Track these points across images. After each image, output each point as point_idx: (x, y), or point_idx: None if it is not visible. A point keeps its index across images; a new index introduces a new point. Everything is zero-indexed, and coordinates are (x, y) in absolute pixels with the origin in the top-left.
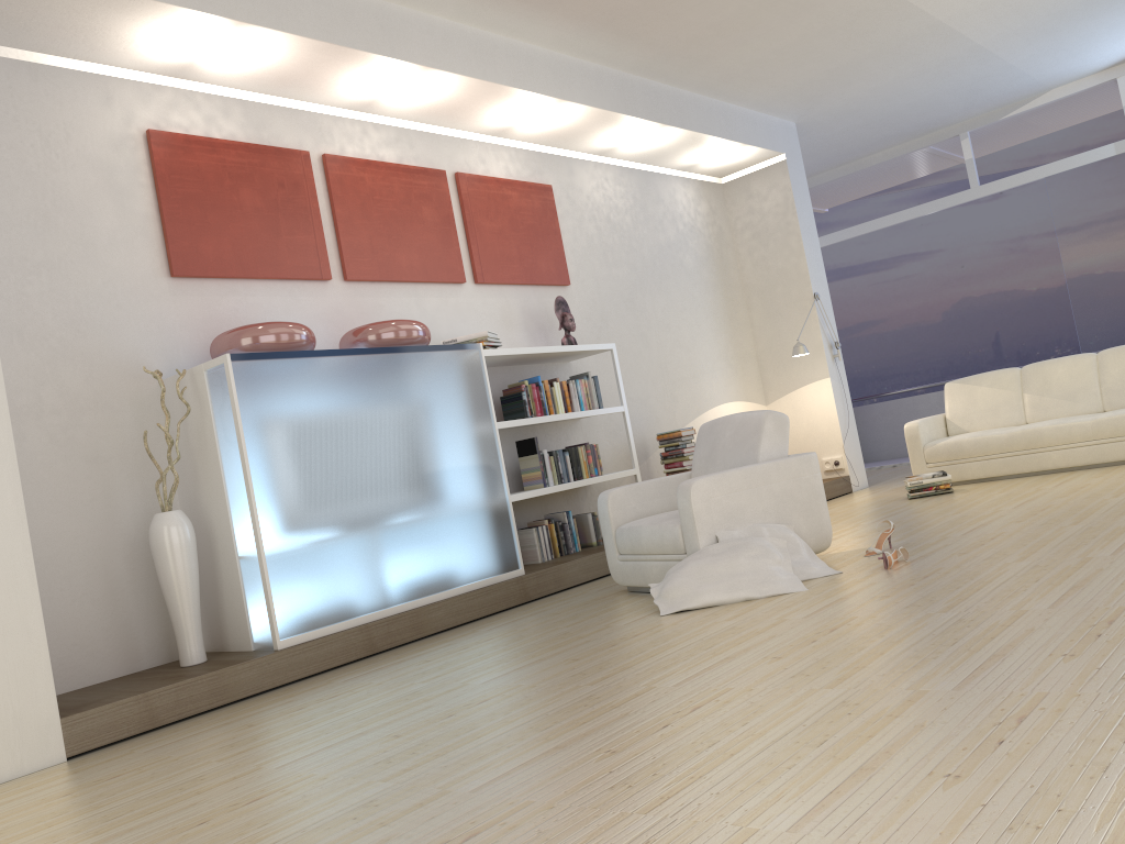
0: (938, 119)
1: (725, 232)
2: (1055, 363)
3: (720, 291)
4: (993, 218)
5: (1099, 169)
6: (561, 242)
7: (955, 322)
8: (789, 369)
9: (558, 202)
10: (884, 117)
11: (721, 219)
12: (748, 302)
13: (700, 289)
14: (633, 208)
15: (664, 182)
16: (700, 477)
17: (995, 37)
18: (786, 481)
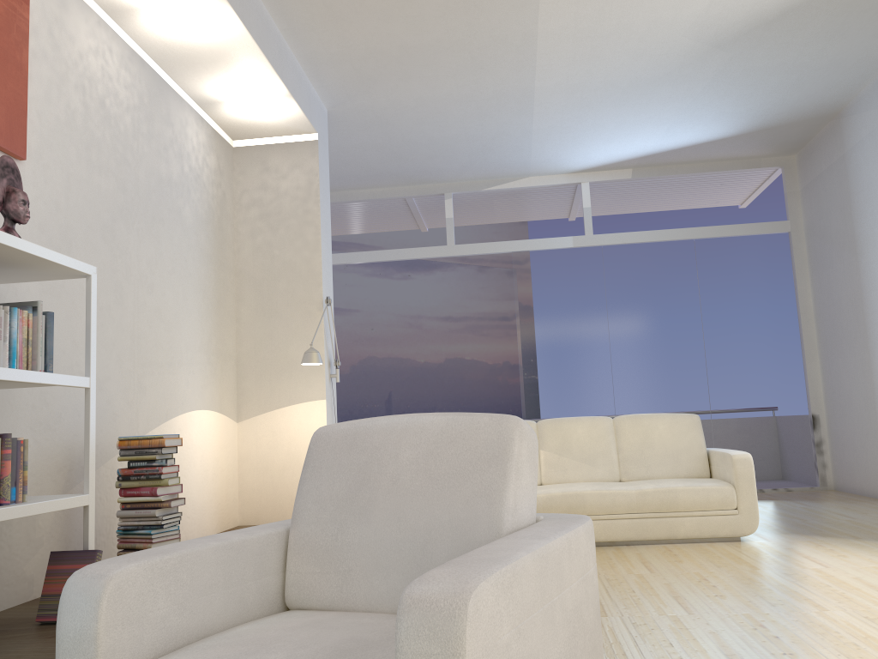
0: (437, 170)
1: (228, 202)
2: (574, 421)
3: (213, 267)
4: (401, 294)
5: (558, 256)
6: (27, 88)
7: (360, 376)
8: (276, 382)
9: (34, 31)
10: (403, 144)
11: (227, 185)
12: (239, 292)
13: (194, 255)
14: (137, 110)
15: (177, 105)
16: (472, 575)
17: (551, 86)
18: (577, 584)
